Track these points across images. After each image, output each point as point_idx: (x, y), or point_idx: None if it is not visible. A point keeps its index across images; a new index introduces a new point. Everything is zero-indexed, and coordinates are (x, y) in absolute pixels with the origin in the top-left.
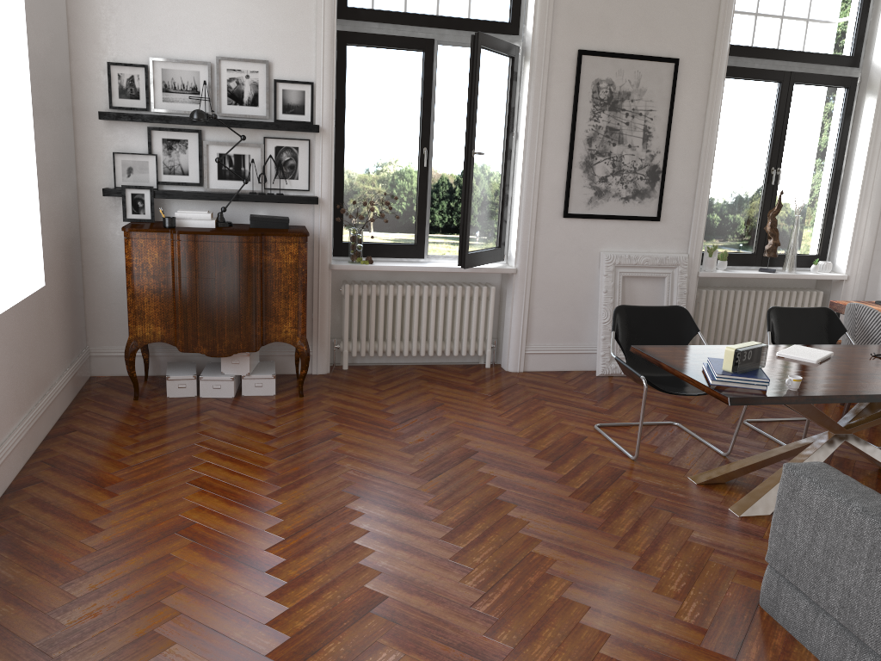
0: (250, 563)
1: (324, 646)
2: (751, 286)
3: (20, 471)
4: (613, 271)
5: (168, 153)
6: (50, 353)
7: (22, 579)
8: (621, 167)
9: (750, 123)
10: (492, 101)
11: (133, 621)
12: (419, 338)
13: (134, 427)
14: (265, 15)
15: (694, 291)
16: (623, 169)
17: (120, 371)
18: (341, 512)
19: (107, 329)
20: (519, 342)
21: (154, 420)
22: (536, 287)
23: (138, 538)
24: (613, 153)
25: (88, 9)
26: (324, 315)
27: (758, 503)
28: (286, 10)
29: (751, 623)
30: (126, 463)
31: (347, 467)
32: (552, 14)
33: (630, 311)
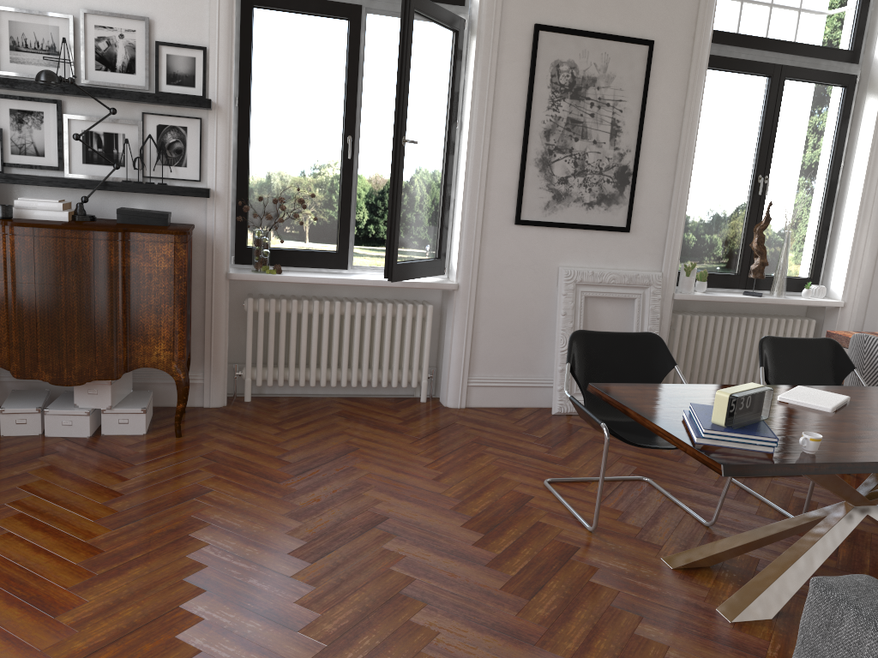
0: None
1: None
2: (733, 312)
3: None
4: (574, 290)
5: (17, 128)
6: None
7: None
8: (585, 167)
9: (735, 123)
10: (430, 80)
11: None
12: (340, 365)
13: None
14: None
15: (669, 316)
16: (587, 169)
17: None
18: (171, 617)
19: None
20: (460, 372)
21: None
22: (482, 307)
23: None
24: (575, 150)
25: None
26: (219, 335)
27: (756, 603)
28: None
29: None
30: None
31: (203, 542)
32: None
33: (590, 338)
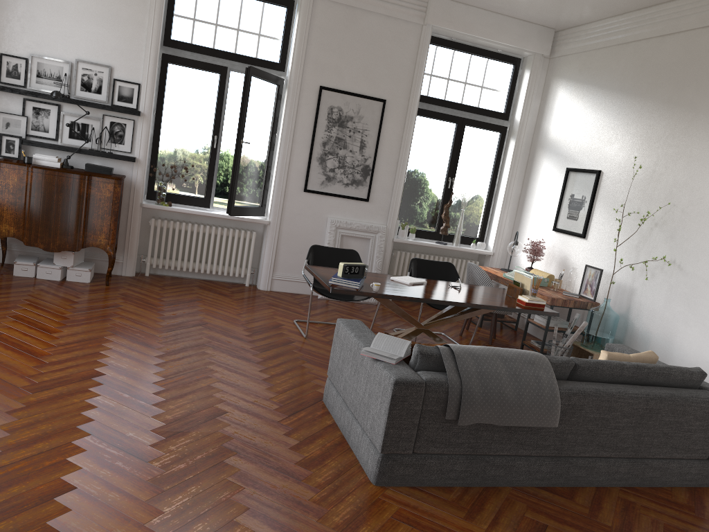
0: (30, 353)
1: (56, 387)
2: (434, 253)
3: None
4: (335, 230)
5: (35, 117)
6: None
7: None
8: (344, 164)
9: (436, 147)
10: (260, 110)
11: None
12: (201, 261)
13: None
14: (112, 37)
15: (390, 250)
16: (345, 165)
17: None
18: (100, 339)
19: None
20: (268, 270)
21: None
22: (282, 235)
23: None
24: (340, 154)
25: None
26: (134, 236)
27: None
28: (126, 36)
29: (311, 405)
30: None
31: (116, 321)
32: (304, 61)
33: (320, 249)
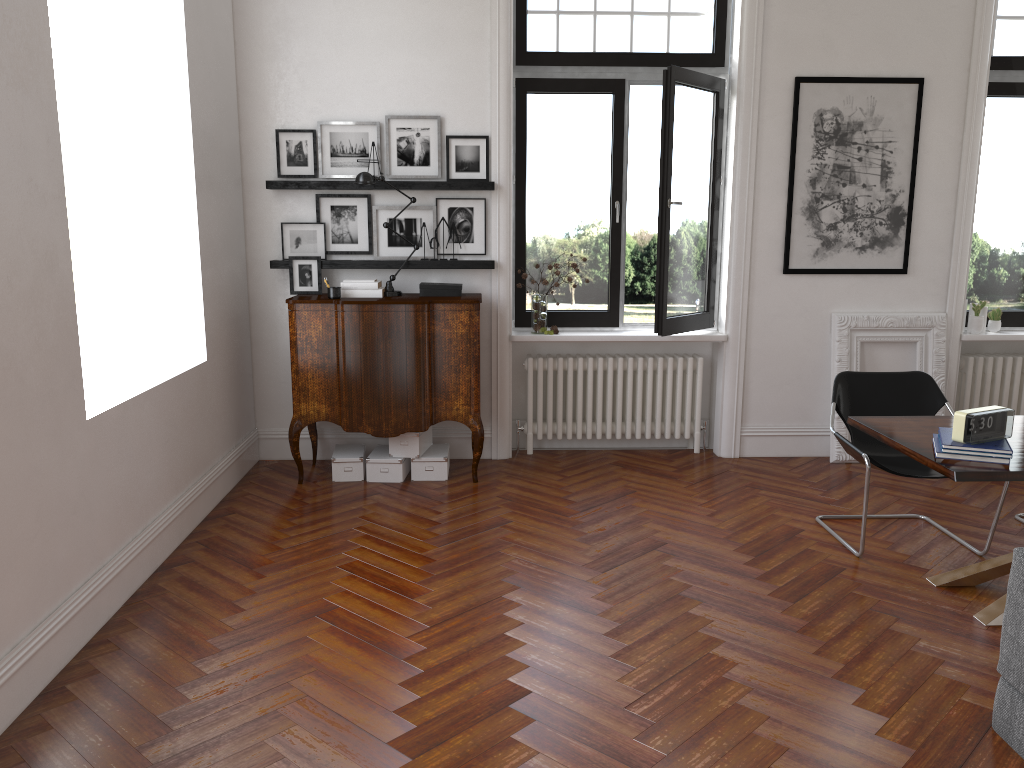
0: (388, 649)
1: (451, 738)
2: None
3: (174, 550)
4: (848, 336)
5: (336, 221)
6: (211, 431)
7: (158, 654)
8: (854, 211)
9: None
10: (692, 143)
11: (258, 700)
12: (614, 419)
13: (294, 510)
14: (436, 67)
15: (956, 358)
16: (856, 213)
17: (289, 454)
18: (497, 602)
19: (276, 409)
20: (732, 422)
21: (315, 504)
22: (752, 357)
23: (277, 619)
24: (844, 195)
25: (257, 77)
26: (504, 392)
27: None
28: (459, 61)
29: (976, 747)
30: (279, 546)
31: (511, 556)
32: (762, 38)
33: (855, 379)
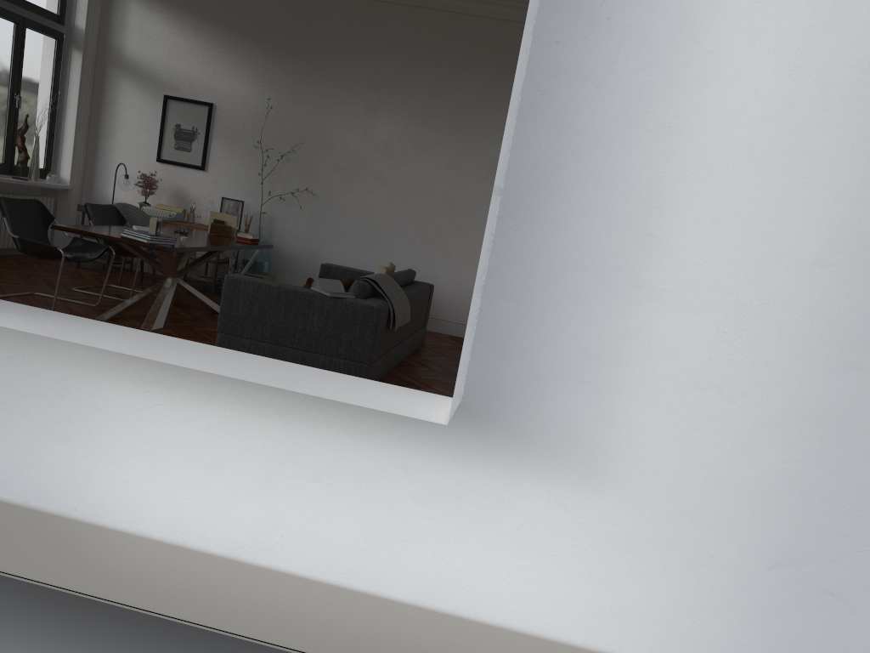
0: None
1: None
2: (0, 191)
3: None
4: None
5: None
6: None
7: None
8: None
9: None
10: None
11: None
12: None
13: None
14: None
15: None
16: None
17: None
18: None
19: None
20: None
21: None
22: None
23: None
24: None
25: None
26: None
27: (157, 321)
28: None
29: None
30: None
31: None
32: None
33: (8, 202)
